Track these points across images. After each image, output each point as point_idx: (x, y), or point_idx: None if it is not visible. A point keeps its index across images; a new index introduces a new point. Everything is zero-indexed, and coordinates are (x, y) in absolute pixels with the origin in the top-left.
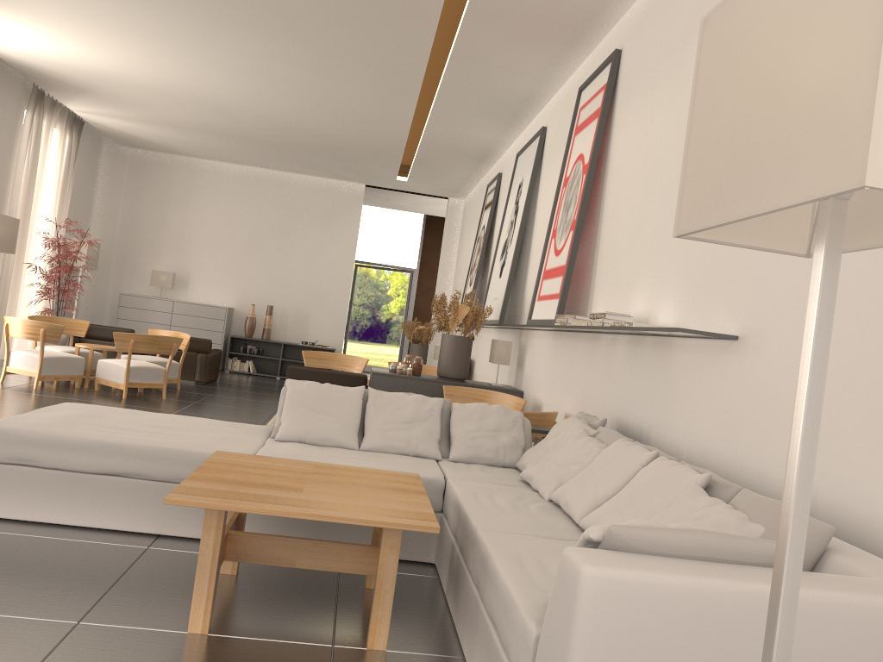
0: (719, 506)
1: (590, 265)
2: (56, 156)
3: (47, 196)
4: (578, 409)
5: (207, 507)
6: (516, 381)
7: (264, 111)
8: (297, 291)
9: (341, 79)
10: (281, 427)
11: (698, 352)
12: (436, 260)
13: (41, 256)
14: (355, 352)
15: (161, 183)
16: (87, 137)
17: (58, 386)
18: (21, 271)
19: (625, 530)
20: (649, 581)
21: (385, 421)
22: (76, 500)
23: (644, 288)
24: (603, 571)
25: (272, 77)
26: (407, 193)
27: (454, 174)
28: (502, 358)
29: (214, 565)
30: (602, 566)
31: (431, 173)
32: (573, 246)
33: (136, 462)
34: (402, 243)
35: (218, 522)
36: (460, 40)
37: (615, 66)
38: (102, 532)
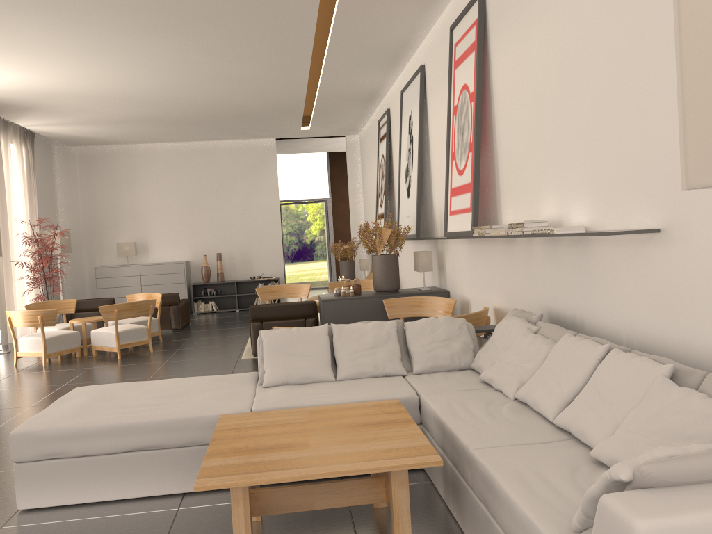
0: (694, 396)
1: (492, 178)
2: (17, 166)
3: (18, 201)
4: (505, 302)
5: (233, 486)
6: (440, 282)
7: (182, 96)
8: (237, 237)
9: (244, 58)
10: (266, 375)
11: (619, 246)
12: (344, 188)
13: (24, 252)
14: (293, 274)
15: (108, 170)
16: (39, 145)
17: (62, 359)
18: (11, 267)
19: (655, 467)
20: (701, 522)
21: (352, 351)
22: (107, 479)
23: (551, 194)
24: (655, 522)
25: (184, 67)
26: (311, 138)
27: (348, 116)
28: (425, 266)
29: (248, 531)
30: (653, 517)
31: (329, 119)
32: (476, 165)
33: (152, 436)
34: (313, 179)
35: (244, 494)
36: (341, 6)
37: (482, 3)
38: (135, 501)
